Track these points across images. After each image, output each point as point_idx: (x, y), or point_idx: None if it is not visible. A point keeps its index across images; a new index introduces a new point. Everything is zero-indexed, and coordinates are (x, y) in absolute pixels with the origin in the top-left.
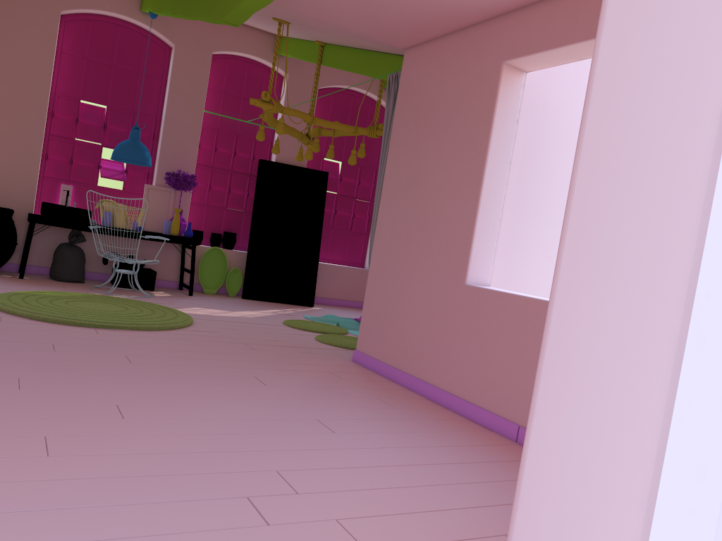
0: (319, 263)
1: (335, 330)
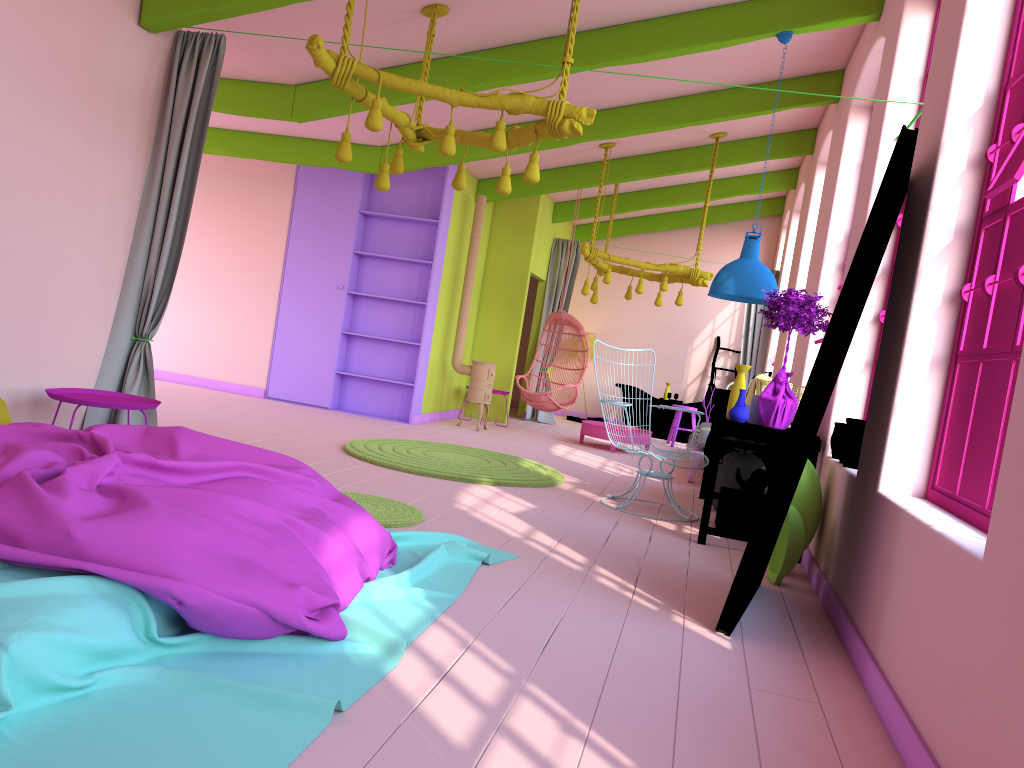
0: (901, 509)
1: None
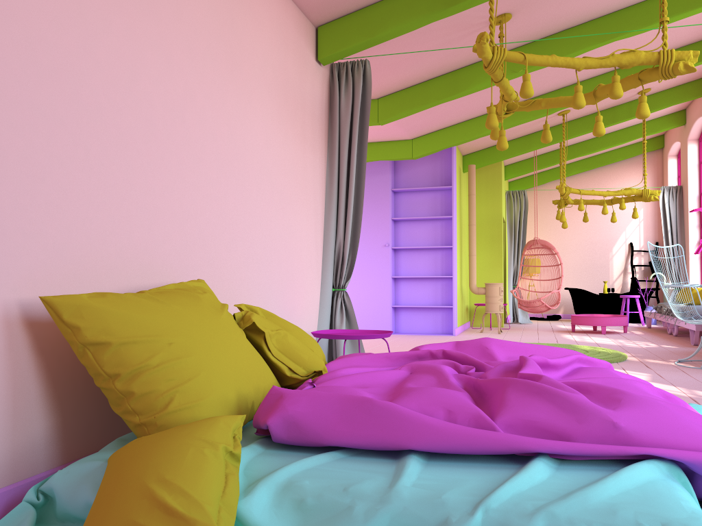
0: None
1: None
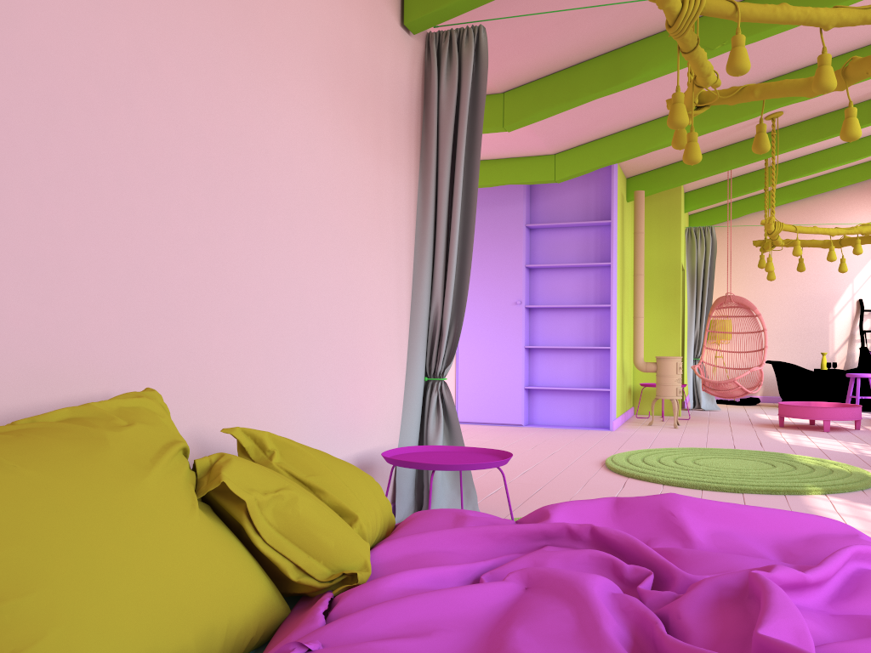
0: None
1: None
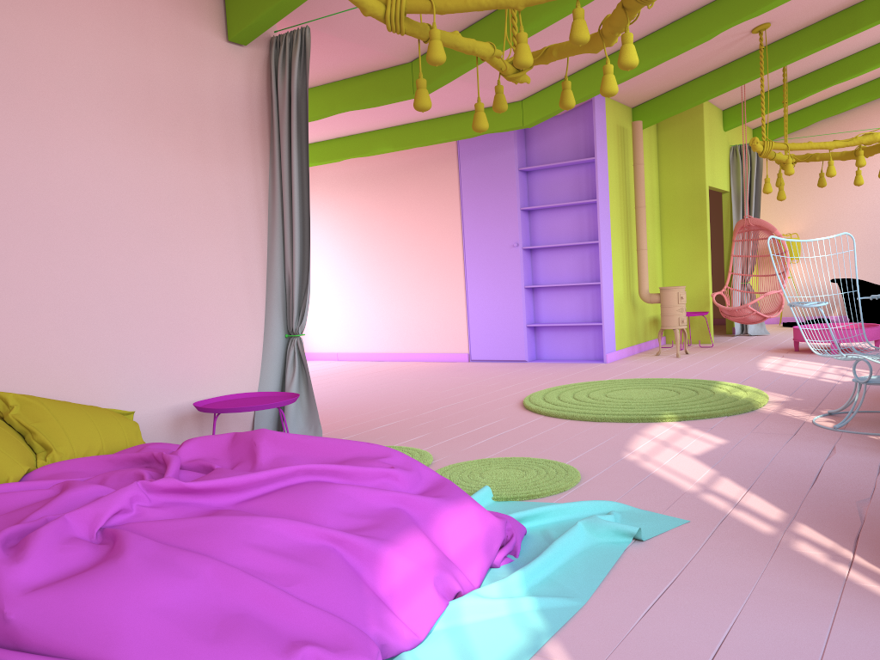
0: None
1: (451, 477)
